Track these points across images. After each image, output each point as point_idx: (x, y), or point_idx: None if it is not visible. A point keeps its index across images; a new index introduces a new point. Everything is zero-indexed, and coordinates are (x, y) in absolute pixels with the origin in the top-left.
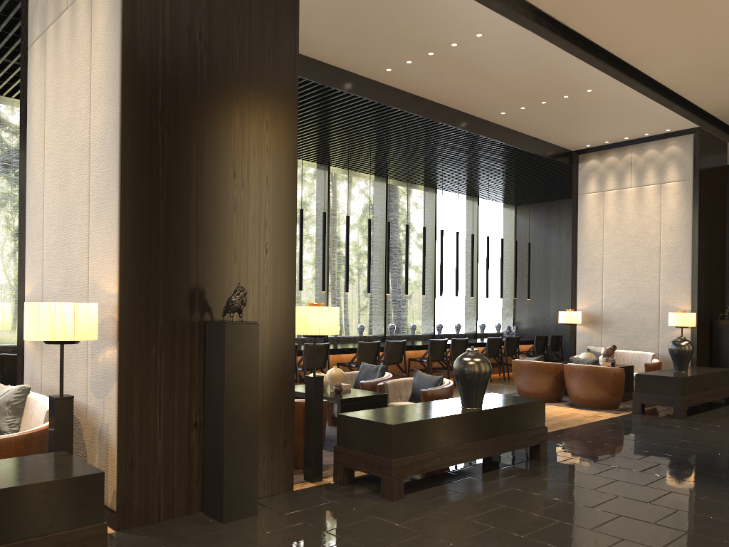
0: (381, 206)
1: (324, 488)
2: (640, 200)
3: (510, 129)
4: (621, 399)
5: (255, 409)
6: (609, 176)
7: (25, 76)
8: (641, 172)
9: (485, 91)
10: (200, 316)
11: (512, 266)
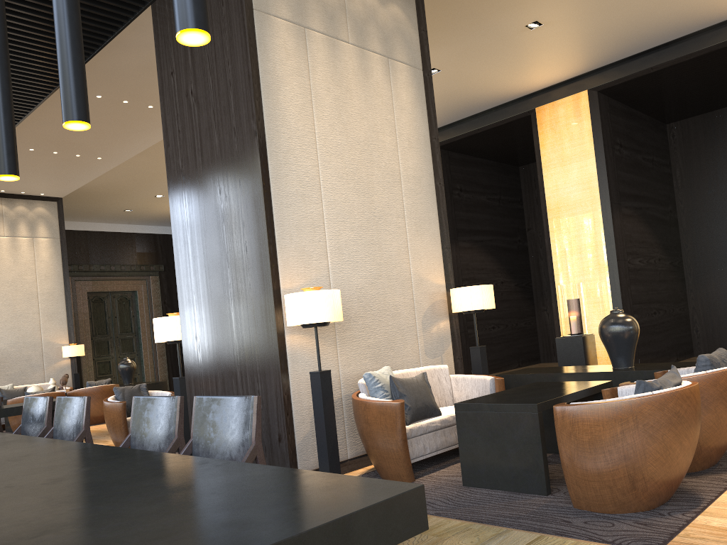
0: None
1: None
2: (15, 249)
3: None
4: None
5: None
6: None
7: (253, 36)
8: (13, 224)
9: (57, 131)
10: None
11: None
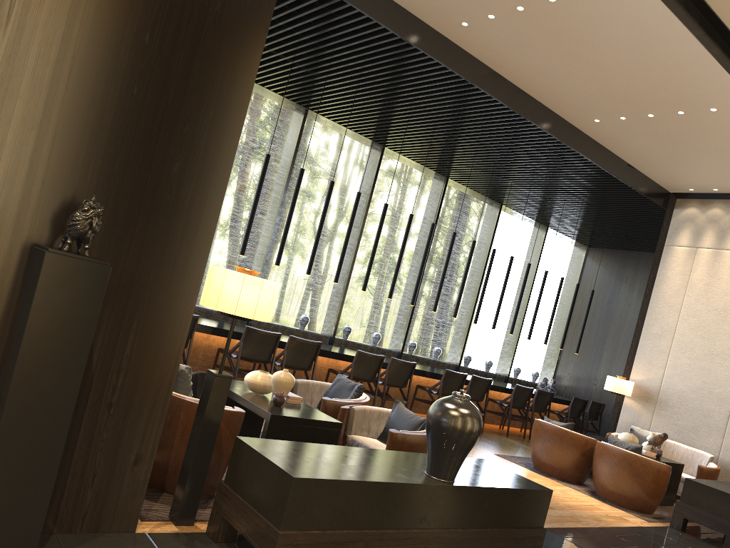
0: (433, 207)
1: (183, 540)
2: None
3: (601, 146)
4: (659, 504)
5: (71, 400)
6: (708, 231)
7: None
8: None
9: (581, 83)
10: (31, 234)
11: (568, 312)
